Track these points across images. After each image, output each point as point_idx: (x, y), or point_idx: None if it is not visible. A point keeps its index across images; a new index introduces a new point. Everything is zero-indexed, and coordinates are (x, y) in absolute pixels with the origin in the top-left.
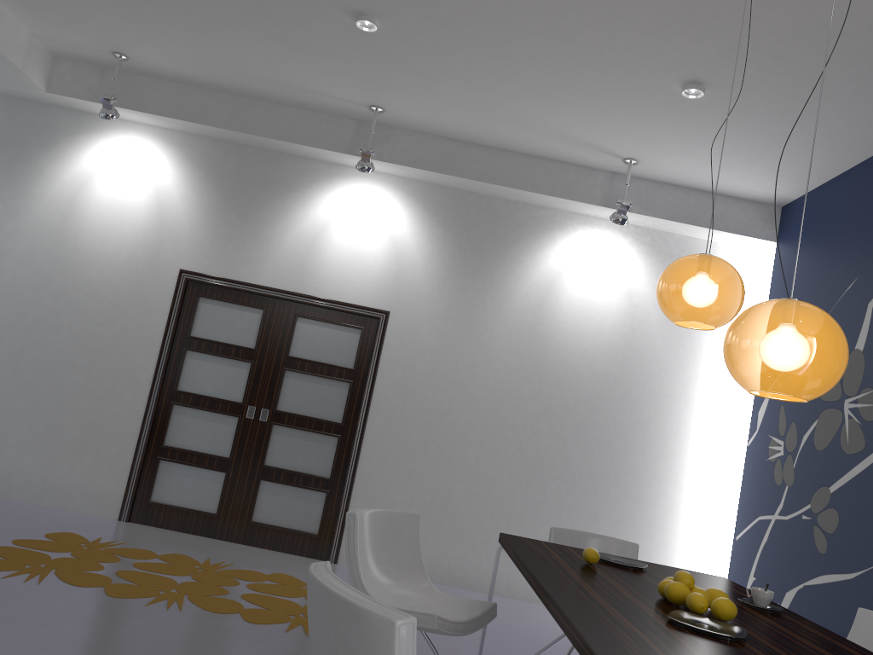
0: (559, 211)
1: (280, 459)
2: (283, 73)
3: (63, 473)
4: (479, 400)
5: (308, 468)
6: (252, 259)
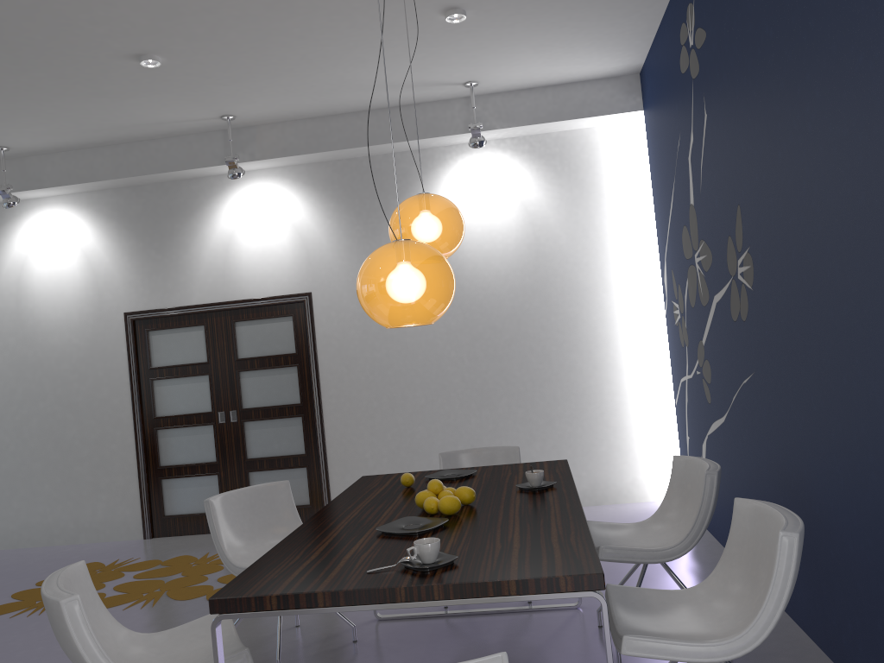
0: (436, 148)
1: (259, 449)
2: (131, 117)
3: (88, 513)
4: (414, 346)
5: (285, 451)
6: (180, 284)
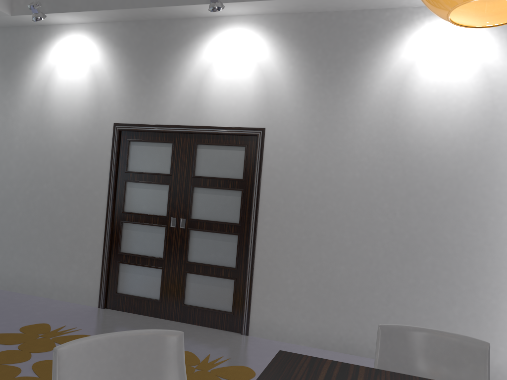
0: (404, 8)
1: (198, 256)
2: None
3: (63, 277)
4: (349, 192)
5: (219, 261)
6: (160, 106)
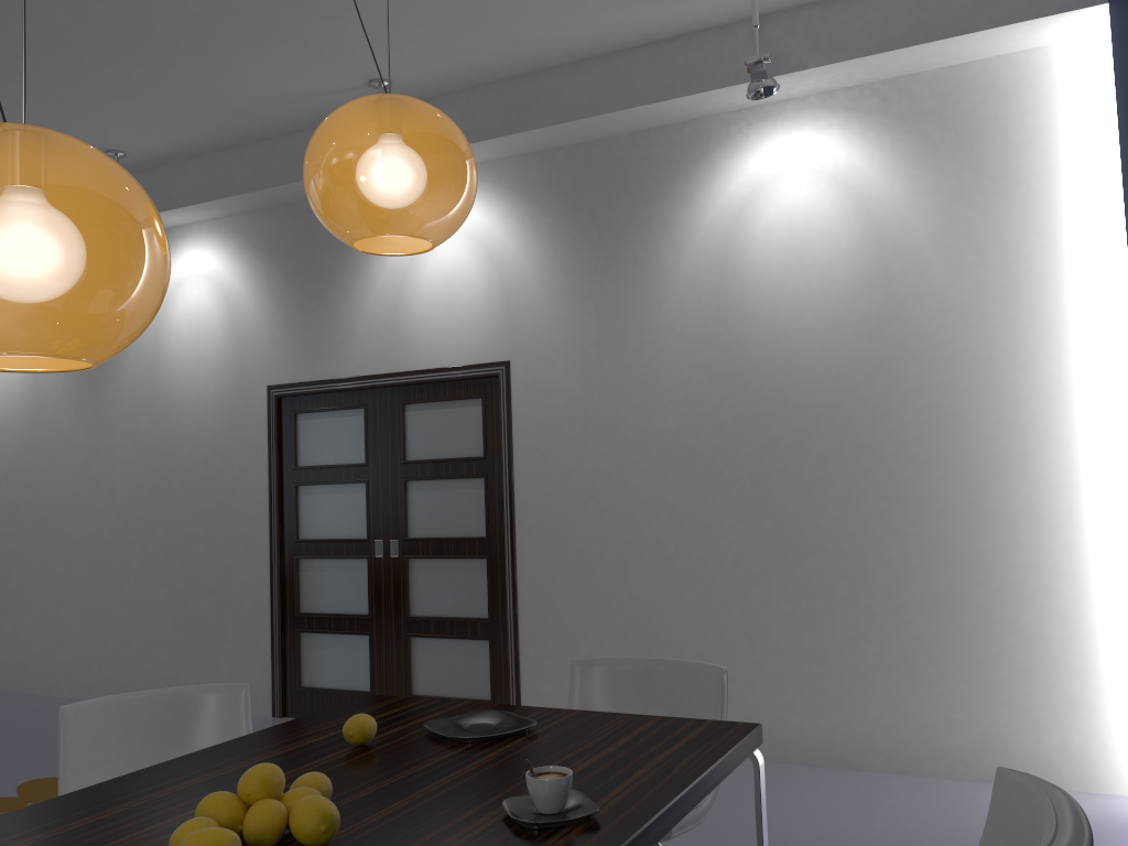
0: (714, 117)
1: (426, 604)
2: (241, 91)
3: (211, 668)
4: (661, 456)
5: (461, 610)
6: (337, 346)
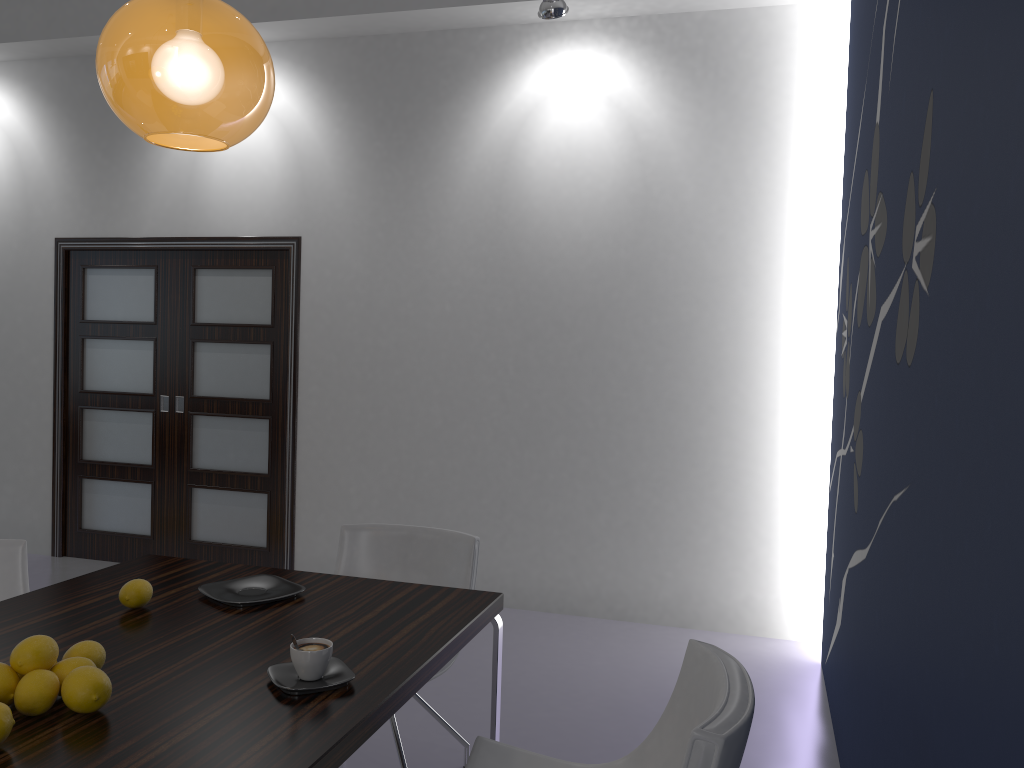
0: (508, 27)
1: (209, 458)
2: None
3: None
4: (436, 337)
5: (242, 465)
6: (129, 206)
